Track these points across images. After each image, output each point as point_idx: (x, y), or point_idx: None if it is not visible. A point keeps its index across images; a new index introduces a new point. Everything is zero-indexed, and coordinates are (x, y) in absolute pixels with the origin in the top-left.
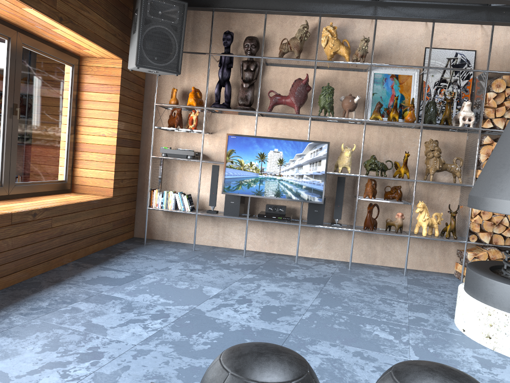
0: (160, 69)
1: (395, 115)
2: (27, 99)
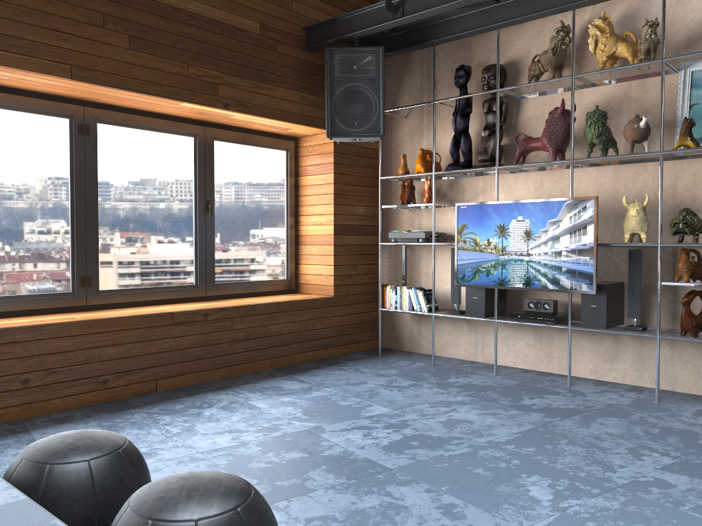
0: (357, 135)
1: None
2: (224, 194)
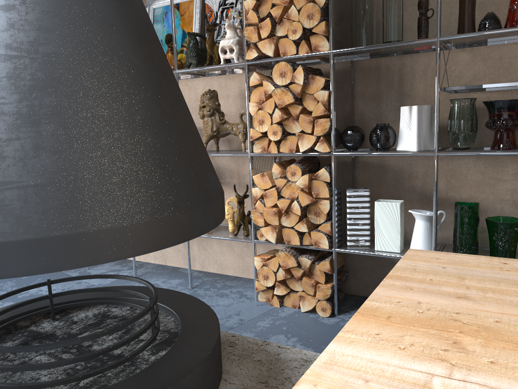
0: None
1: None
2: None
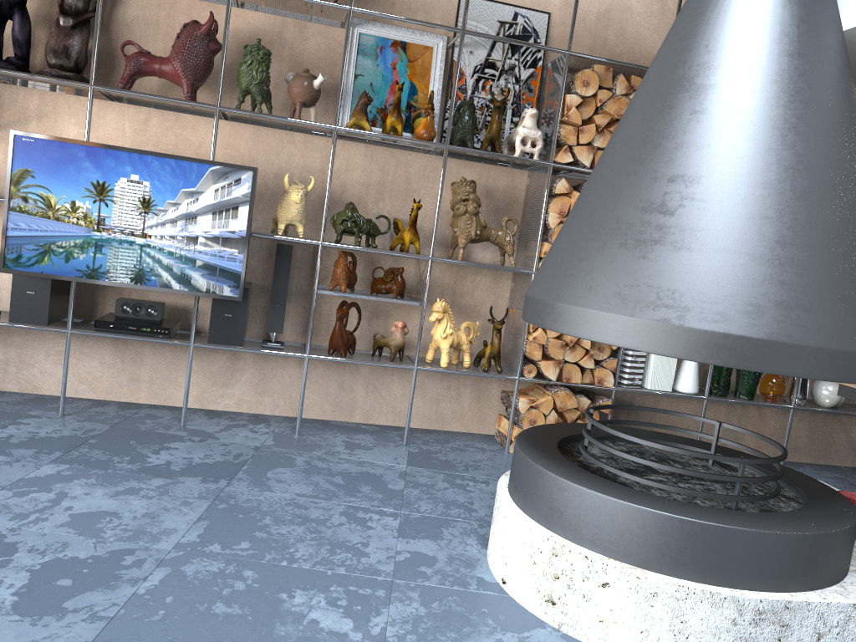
0: None
1: (397, 123)
2: None
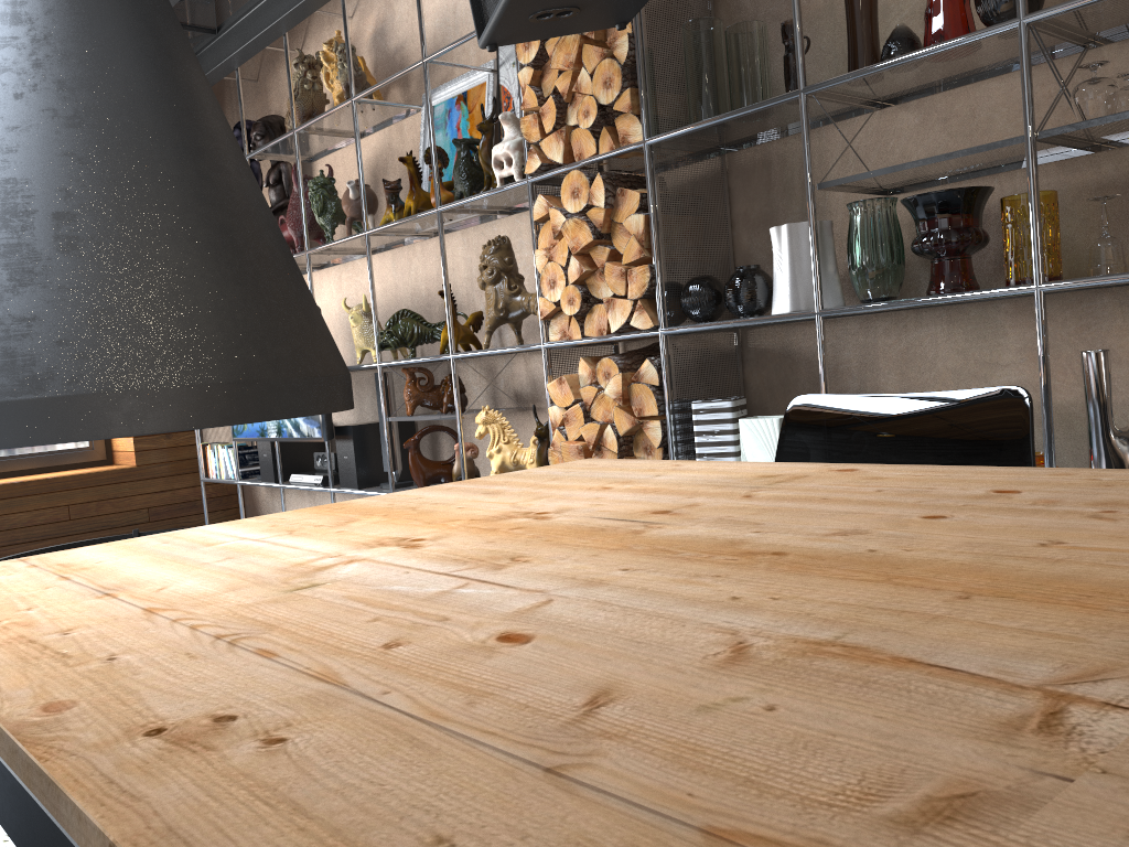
0: None
1: (410, 202)
2: None
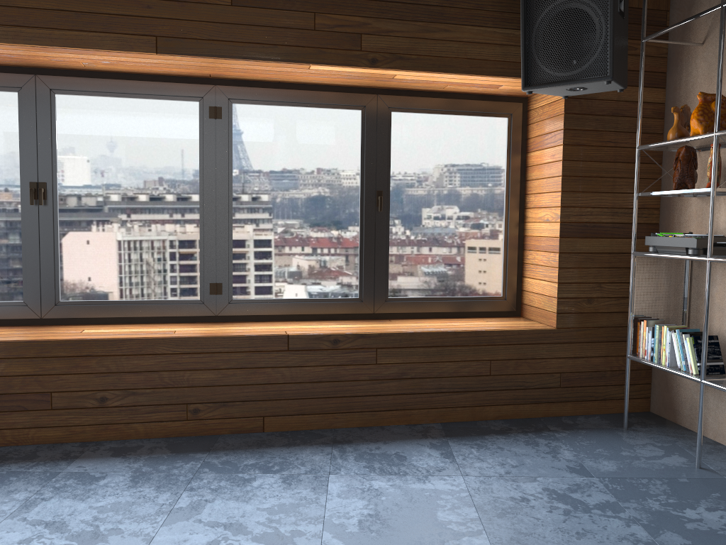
0: (567, 82)
1: None
2: (406, 182)
